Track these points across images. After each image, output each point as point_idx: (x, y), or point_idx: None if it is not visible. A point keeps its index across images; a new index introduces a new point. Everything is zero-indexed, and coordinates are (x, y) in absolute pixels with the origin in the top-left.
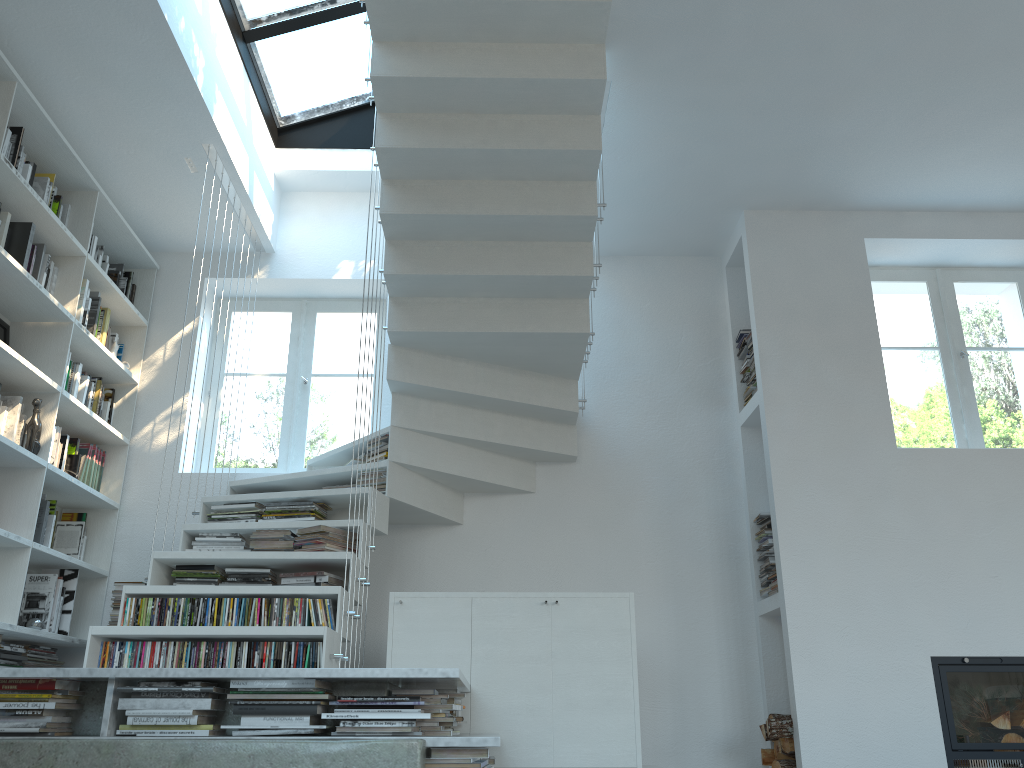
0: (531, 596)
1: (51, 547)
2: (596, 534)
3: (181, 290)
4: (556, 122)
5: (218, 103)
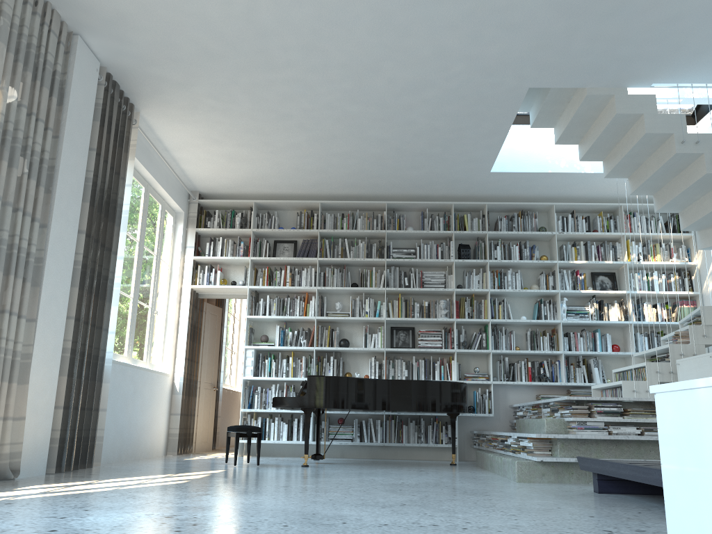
0: (709, 354)
1: None
2: None
3: None
4: (634, 128)
5: None
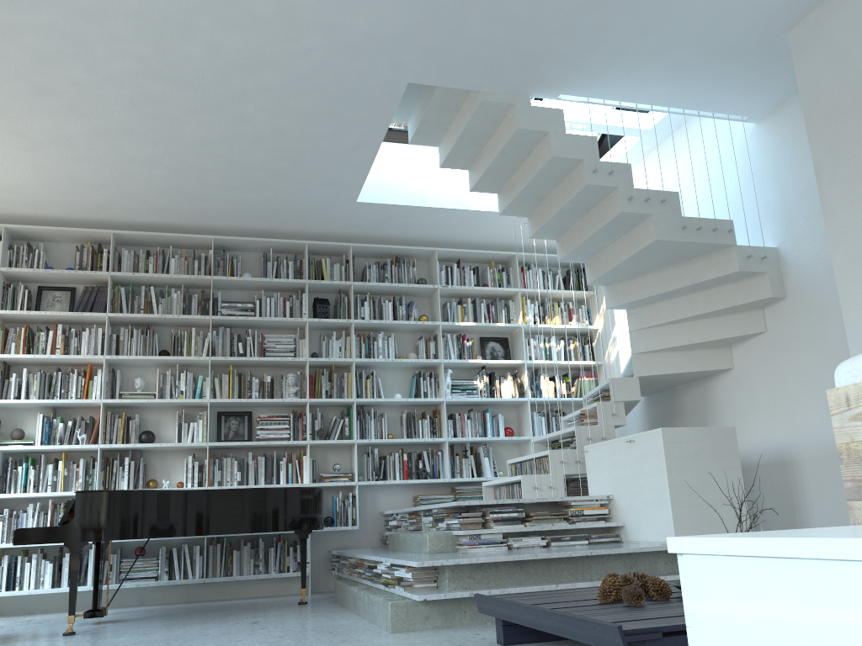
0: (625, 438)
1: None
2: (807, 352)
3: None
4: (538, 151)
5: None
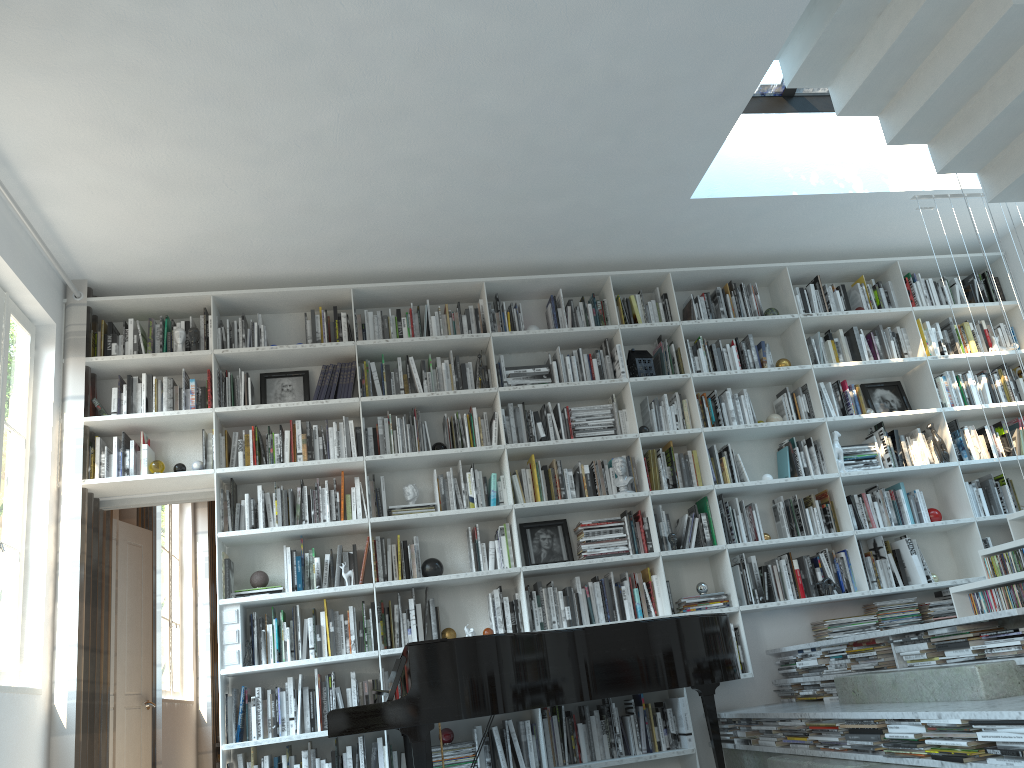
0: None
1: (1018, 506)
2: None
3: None
4: None
5: (891, 174)
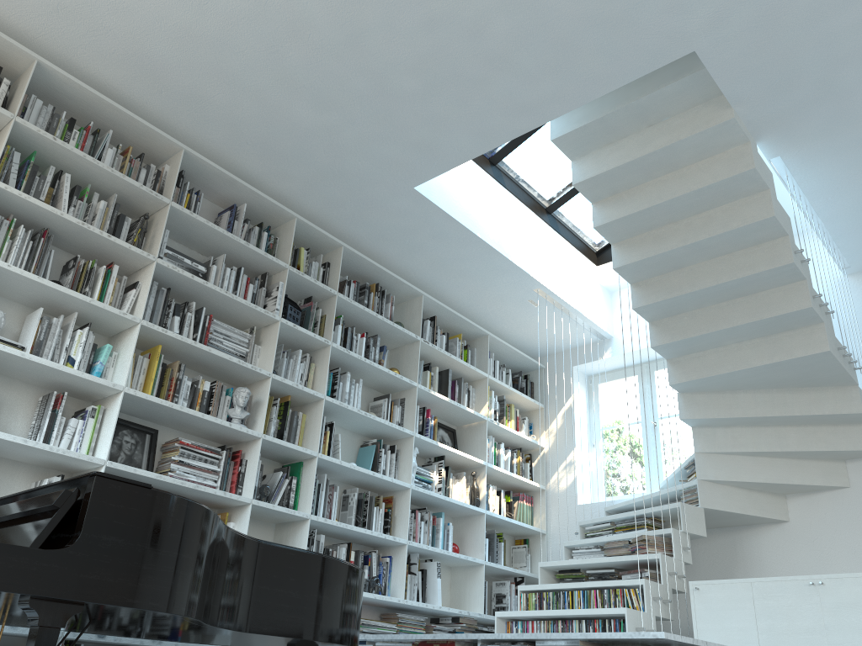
0: (799, 579)
1: (504, 563)
2: None
3: (560, 378)
4: (735, 206)
5: (533, 263)
